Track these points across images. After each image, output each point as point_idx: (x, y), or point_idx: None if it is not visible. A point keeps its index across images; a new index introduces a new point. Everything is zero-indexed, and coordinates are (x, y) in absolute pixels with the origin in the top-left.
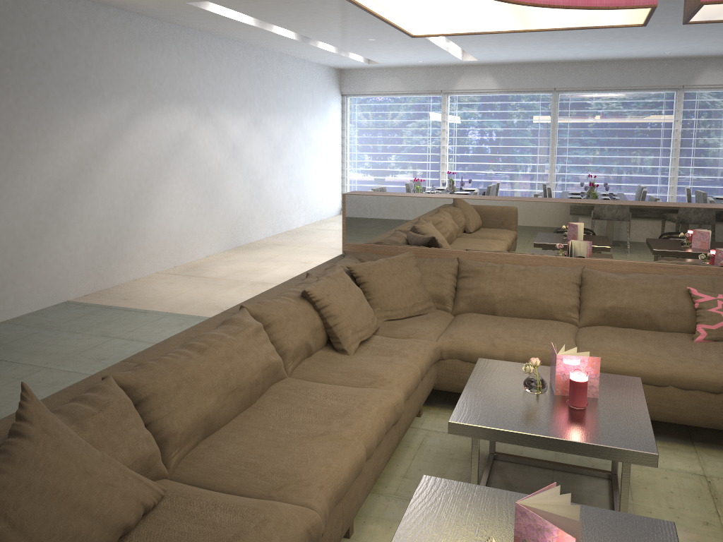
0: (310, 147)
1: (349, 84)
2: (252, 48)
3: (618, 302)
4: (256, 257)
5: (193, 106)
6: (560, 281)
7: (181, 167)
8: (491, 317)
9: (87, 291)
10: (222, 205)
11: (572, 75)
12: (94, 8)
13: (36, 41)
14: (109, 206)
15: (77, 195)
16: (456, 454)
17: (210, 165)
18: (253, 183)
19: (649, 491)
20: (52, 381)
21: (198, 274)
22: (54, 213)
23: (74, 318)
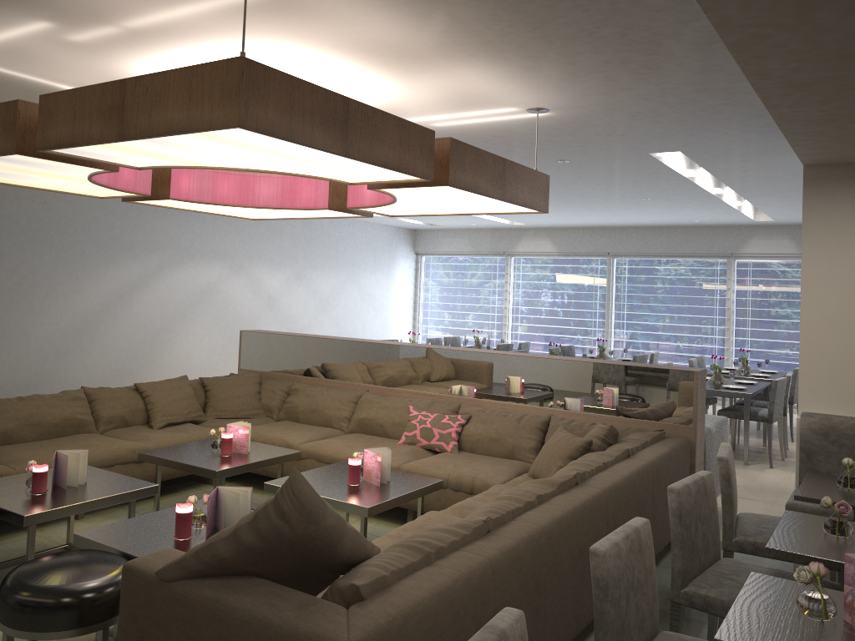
0: (368, 302)
1: (422, 243)
2: None
3: (367, 415)
4: None
5: (225, 261)
6: (342, 399)
7: (207, 311)
8: (293, 423)
9: None
10: None
11: (624, 240)
12: None
13: (79, 212)
14: (130, 338)
15: (100, 327)
16: None
17: (240, 312)
18: (290, 330)
19: None
20: None
21: None
22: (78, 339)
23: None
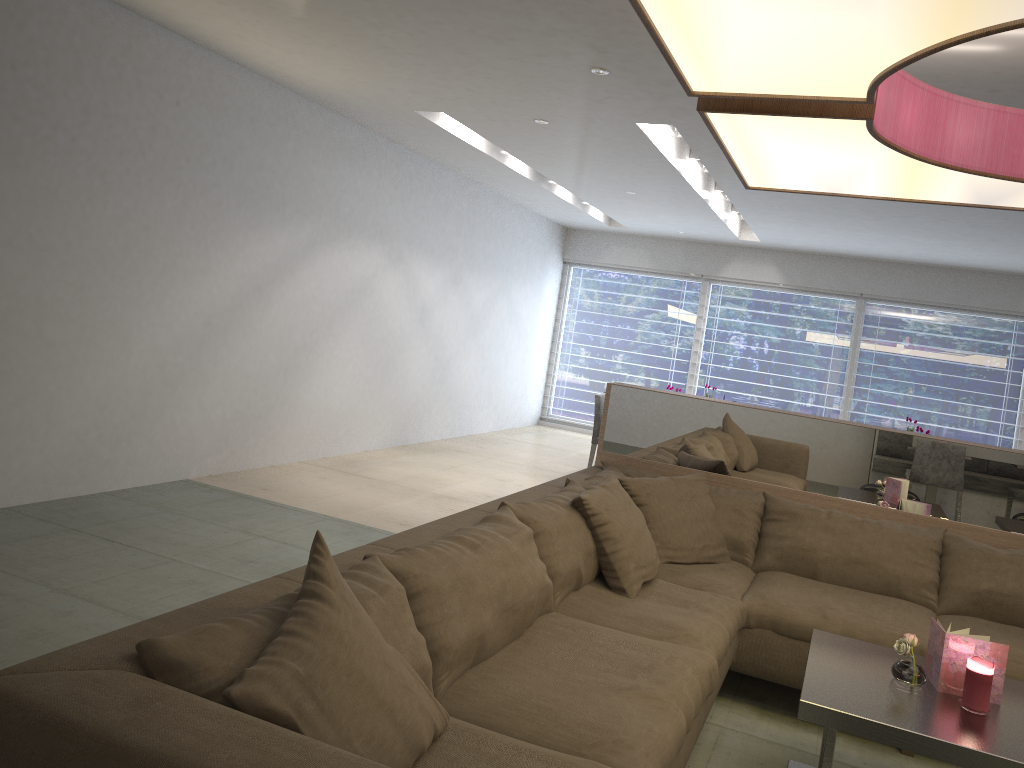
0: (514, 326)
1: (577, 249)
2: (467, 182)
3: (999, 585)
4: (433, 463)
5: (384, 245)
6: (913, 545)
7: (356, 323)
8: (810, 581)
9: (212, 471)
10: (395, 384)
11: (888, 279)
12: (296, 102)
13: (222, 131)
14: (262, 359)
15: (227, 337)
16: (768, 764)
17: (391, 327)
18: (438, 360)
19: None
20: (187, 579)
21: (357, 473)
22: (196, 356)
23: (200, 503)
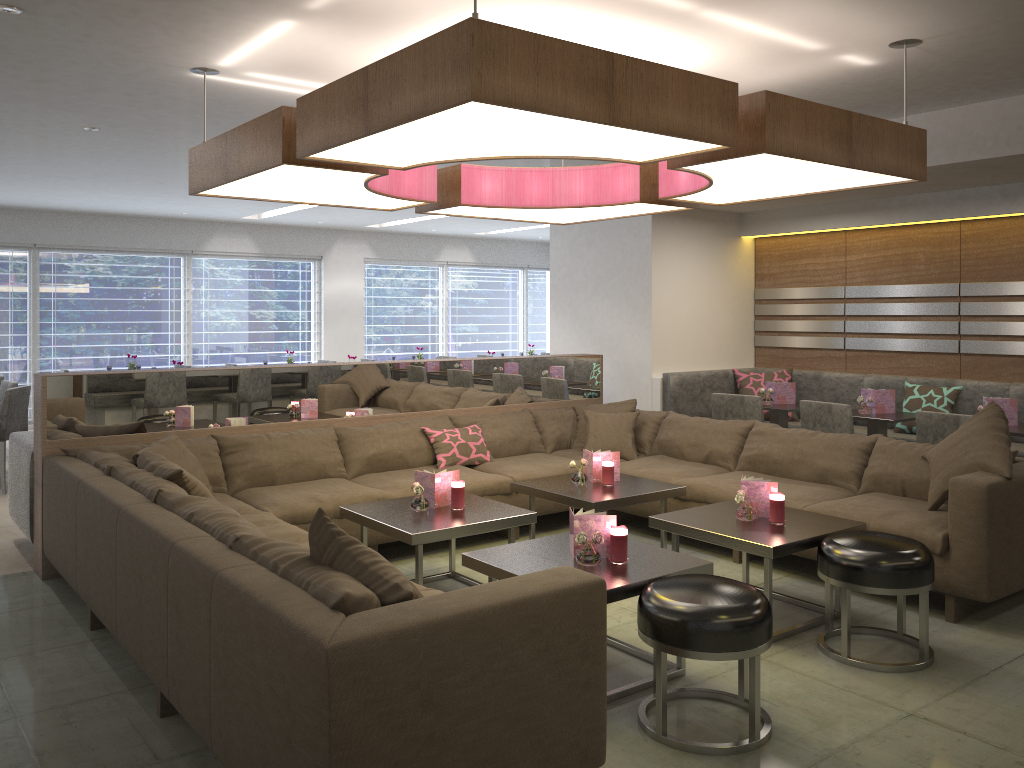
0: None
1: None
2: None
3: (378, 449)
4: None
5: None
6: (325, 440)
7: None
8: (273, 487)
9: None
10: None
11: (60, 228)
12: None
13: None
14: None
15: None
16: None
17: None
18: None
19: (479, 574)
20: None
21: None
22: None
23: None
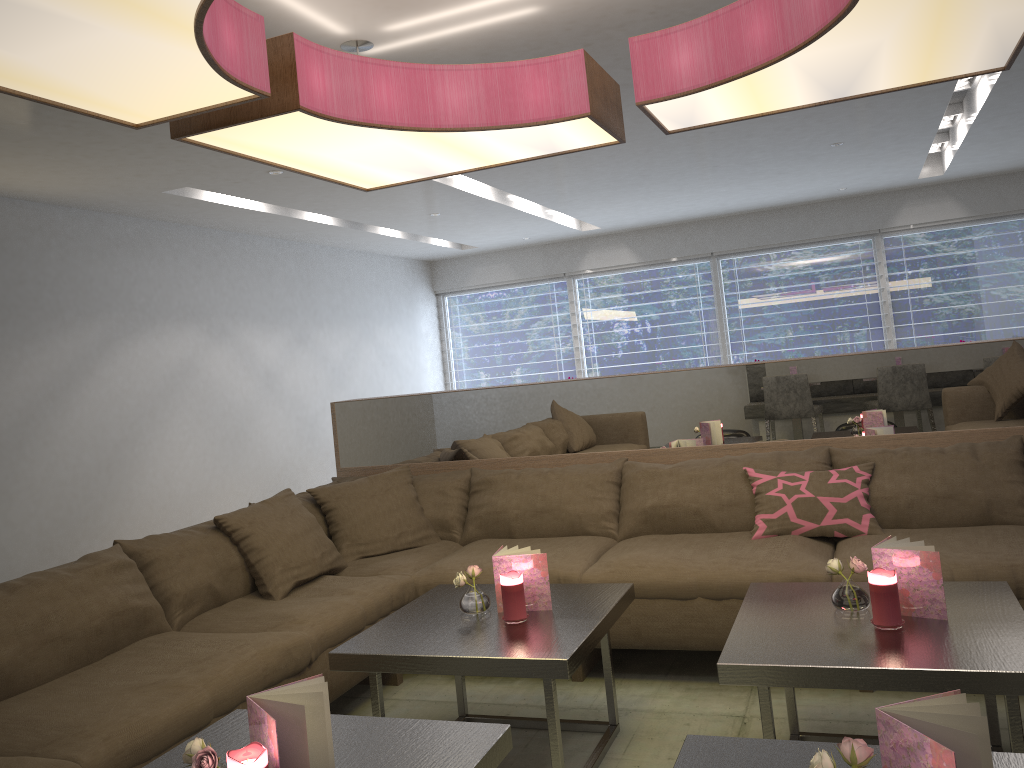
0: (391, 367)
1: (444, 279)
2: (288, 243)
3: (660, 499)
4: None
5: (200, 324)
6: (591, 482)
7: (185, 405)
8: (505, 540)
9: None
10: (253, 453)
11: (732, 233)
12: (49, 211)
13: None
14: (75, 463)
15: (24, 450)
16: None
17: (232, 400)
18: (301, 420)
19: (654, 742)
20: None
21: None
22: None
23: None
